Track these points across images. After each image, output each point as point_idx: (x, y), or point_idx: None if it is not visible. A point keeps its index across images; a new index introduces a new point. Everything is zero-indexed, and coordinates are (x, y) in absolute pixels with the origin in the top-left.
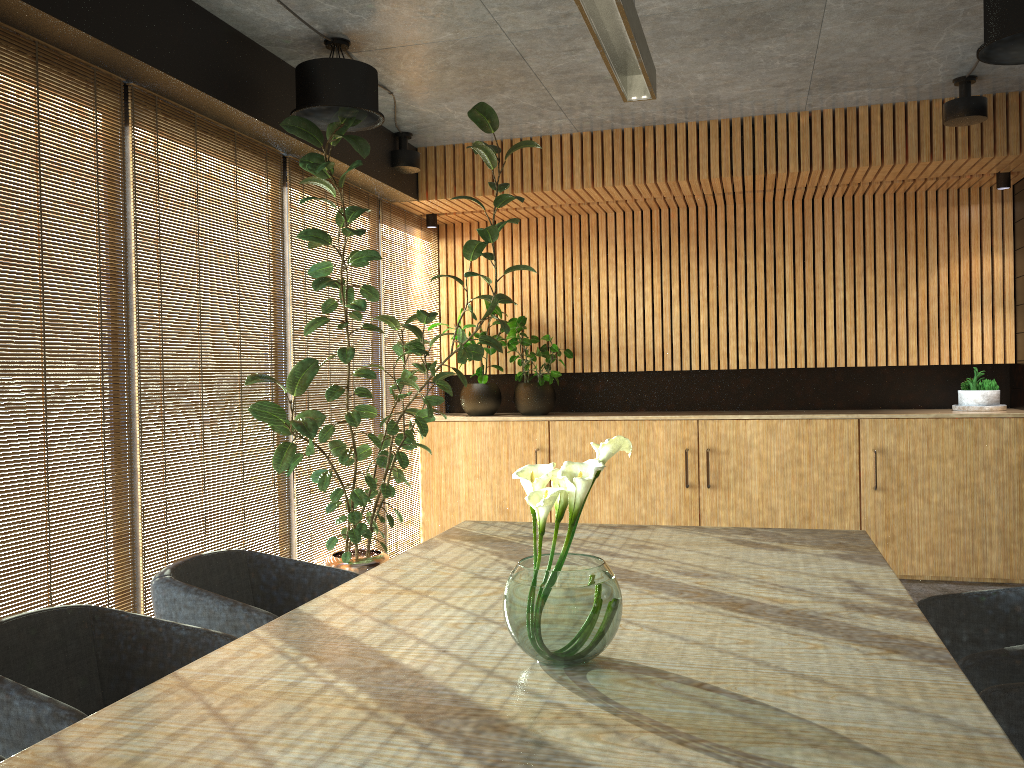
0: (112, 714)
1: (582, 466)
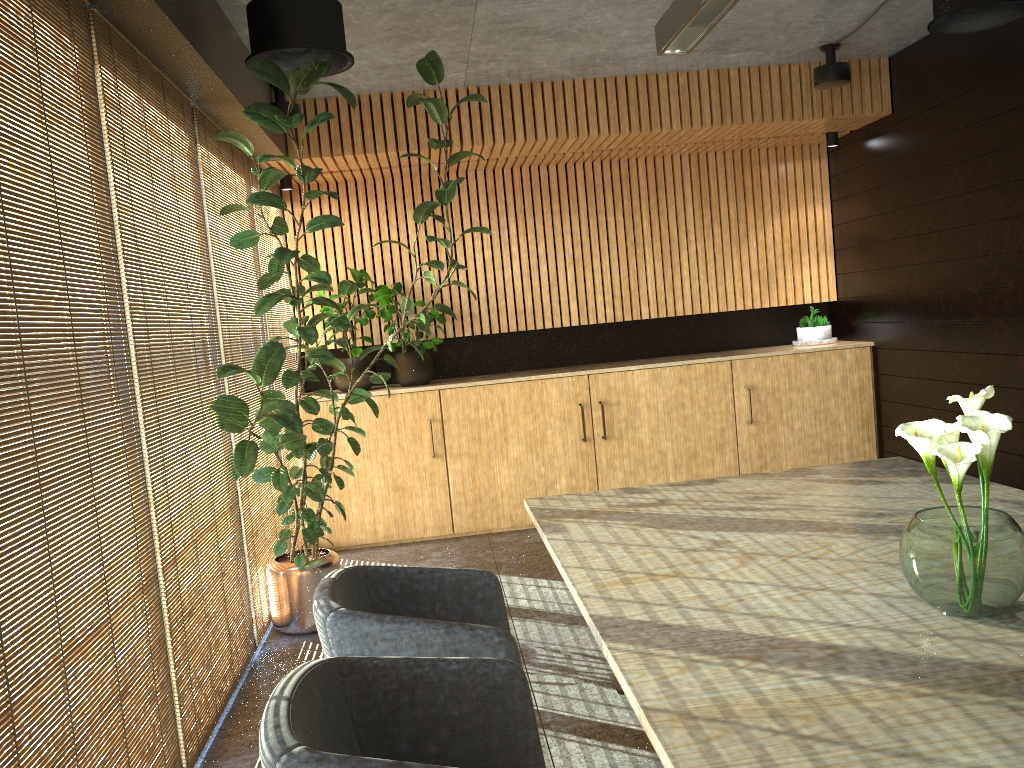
0: (698, 765)
1: (973, 419)
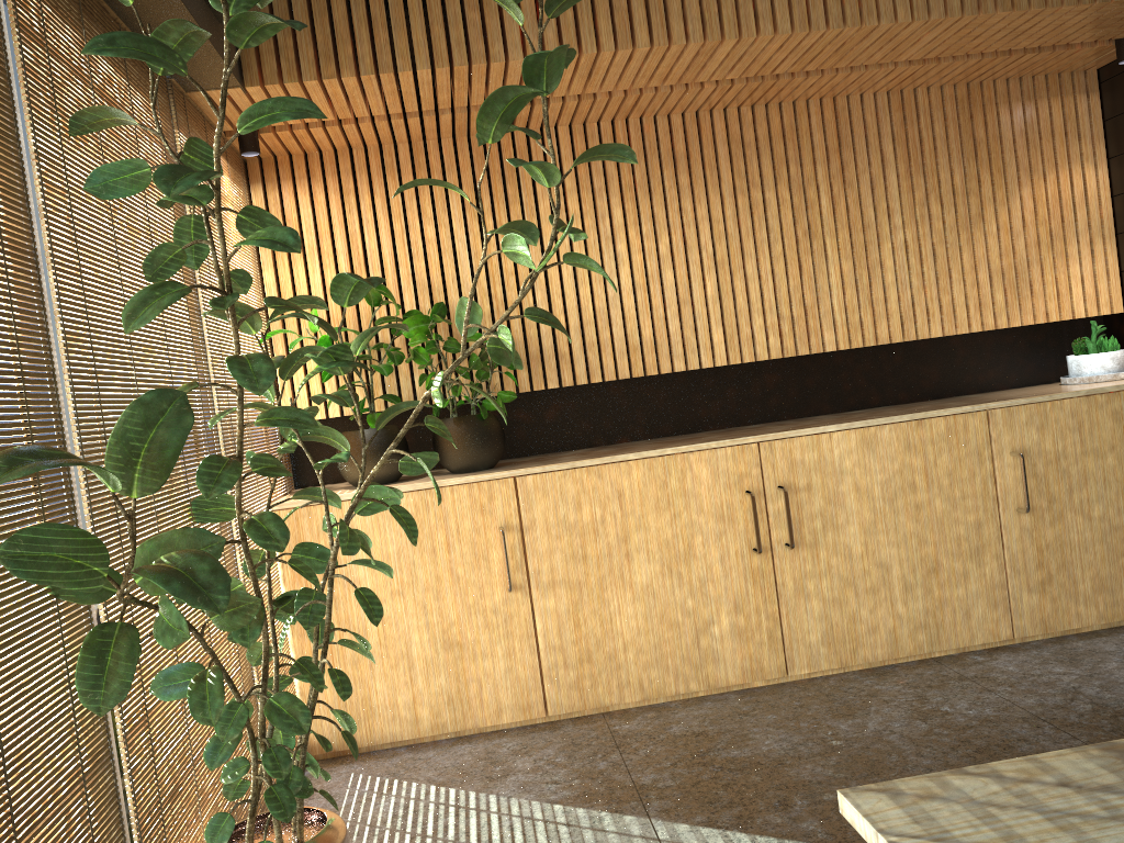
0: None
1: None
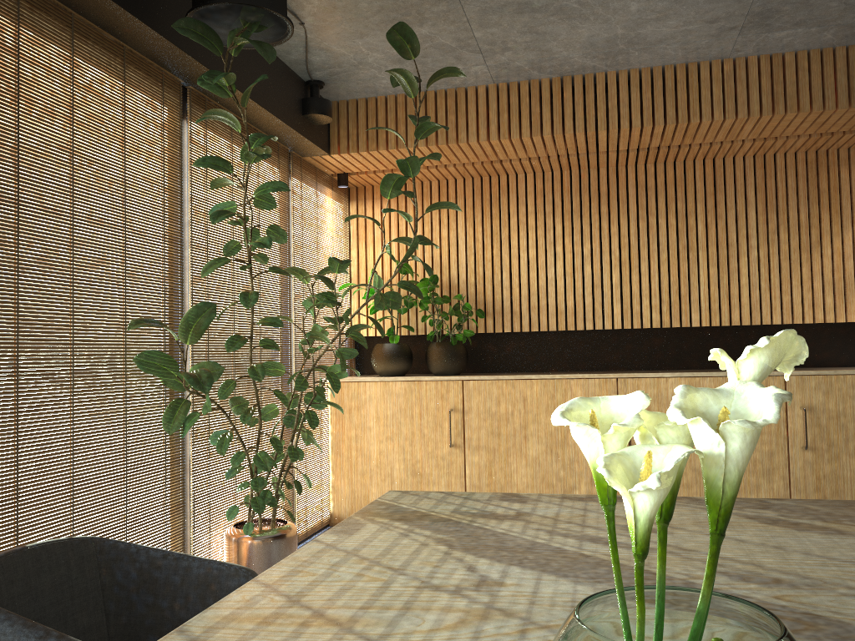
0: None
1: (719, 396)
